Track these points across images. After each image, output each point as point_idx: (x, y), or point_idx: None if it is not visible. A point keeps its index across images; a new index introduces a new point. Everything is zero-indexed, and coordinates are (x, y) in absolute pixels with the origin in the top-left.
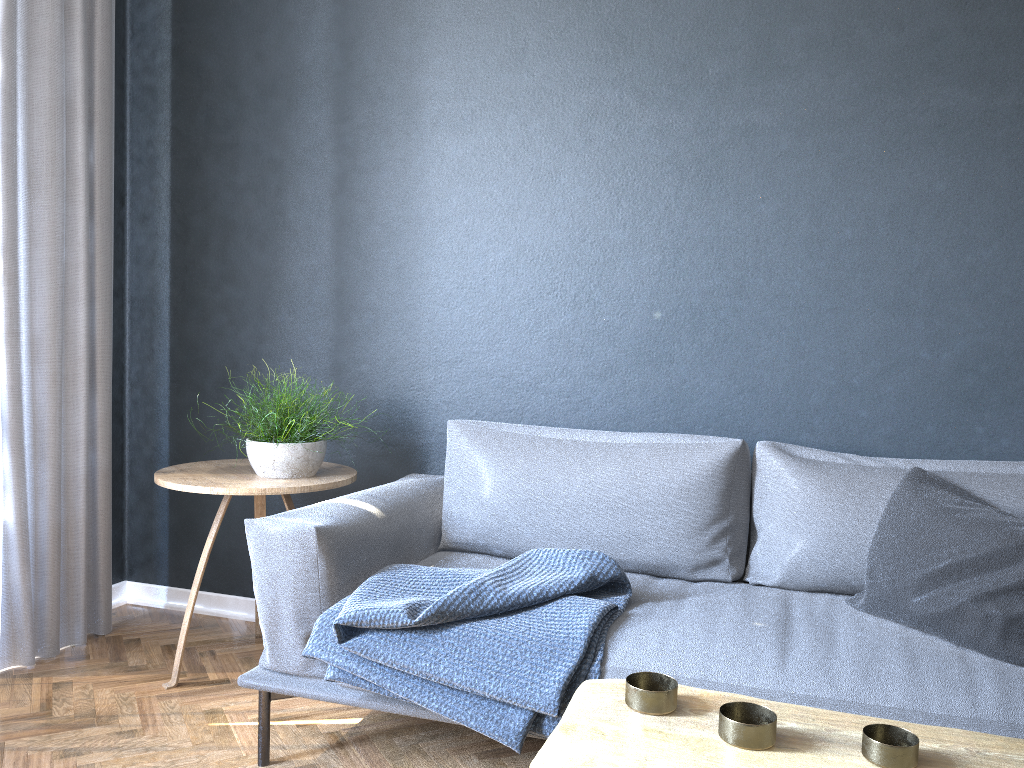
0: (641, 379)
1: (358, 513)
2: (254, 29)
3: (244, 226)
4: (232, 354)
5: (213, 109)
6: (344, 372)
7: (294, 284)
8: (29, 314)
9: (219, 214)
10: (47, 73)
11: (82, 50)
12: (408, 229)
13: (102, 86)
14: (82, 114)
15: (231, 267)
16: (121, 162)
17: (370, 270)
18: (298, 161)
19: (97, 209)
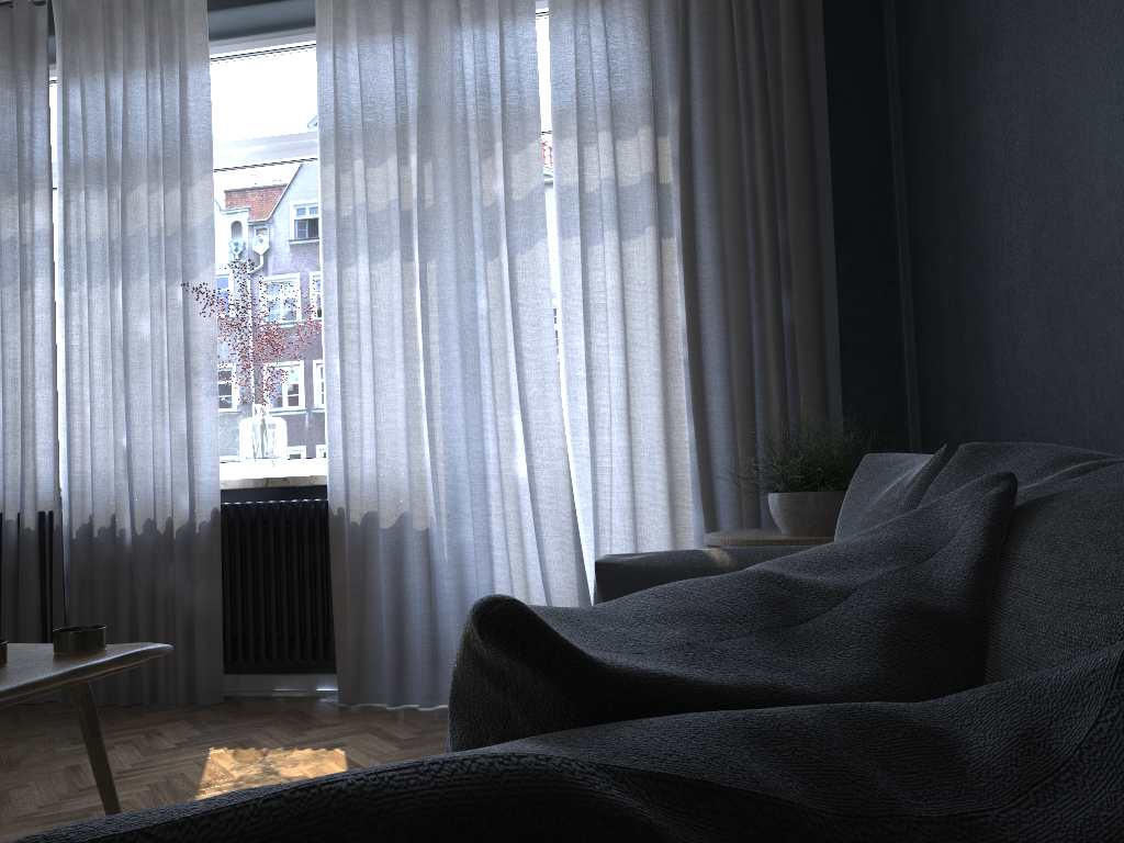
0: (1111, 348)
1: (691, 562)
2: (914, 21)
3: (926, 249)
4: (933, 404)
5: (911, 128)
6: (966, 409)
7: (944, 305)
8: (729, 387)
9: (919, 243)
10: (727, 173)
11: (760, 137)
12: (973, 193)
13: (791, 160)
14: (763, 195)
15: (926, 301)
16: (889, 217)
17: (965, 264)
18: (935, 153)
19: (792, 277)
